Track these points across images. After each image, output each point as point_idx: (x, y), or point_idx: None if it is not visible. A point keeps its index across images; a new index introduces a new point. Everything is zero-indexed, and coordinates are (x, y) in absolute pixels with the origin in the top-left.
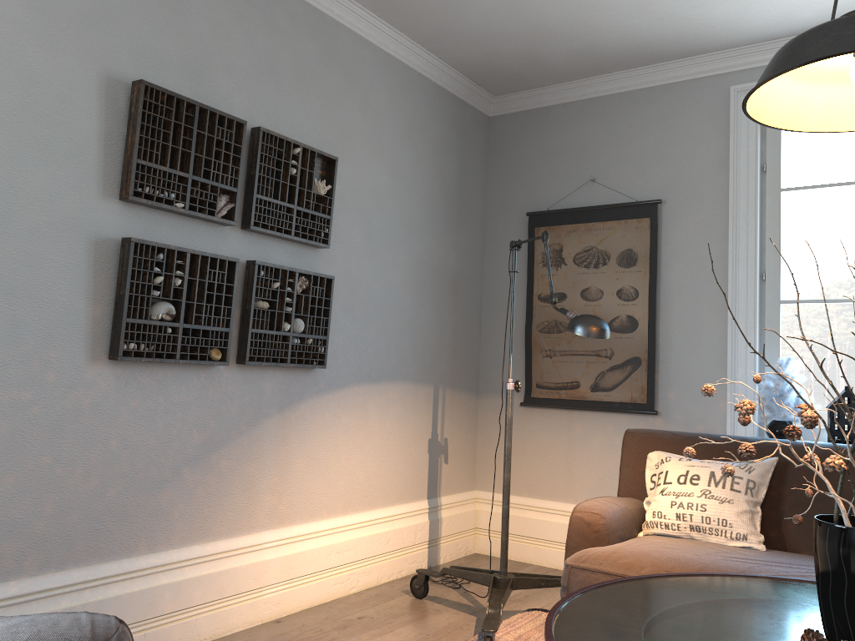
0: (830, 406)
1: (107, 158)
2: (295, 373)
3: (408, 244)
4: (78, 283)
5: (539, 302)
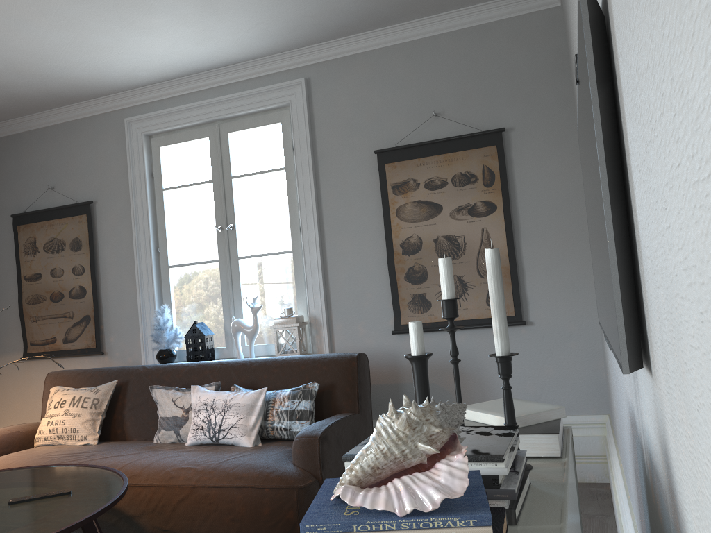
0: (185, 336)
1: None
2: None
3: None
4: None
5: (26, 281)
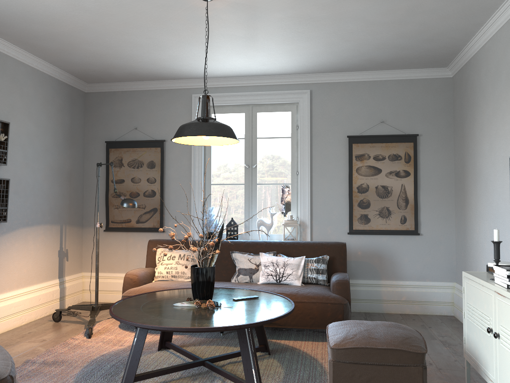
0: (226, 225)
1: None
2: None
3: (46, 159)
4: None
5: (112, 183)
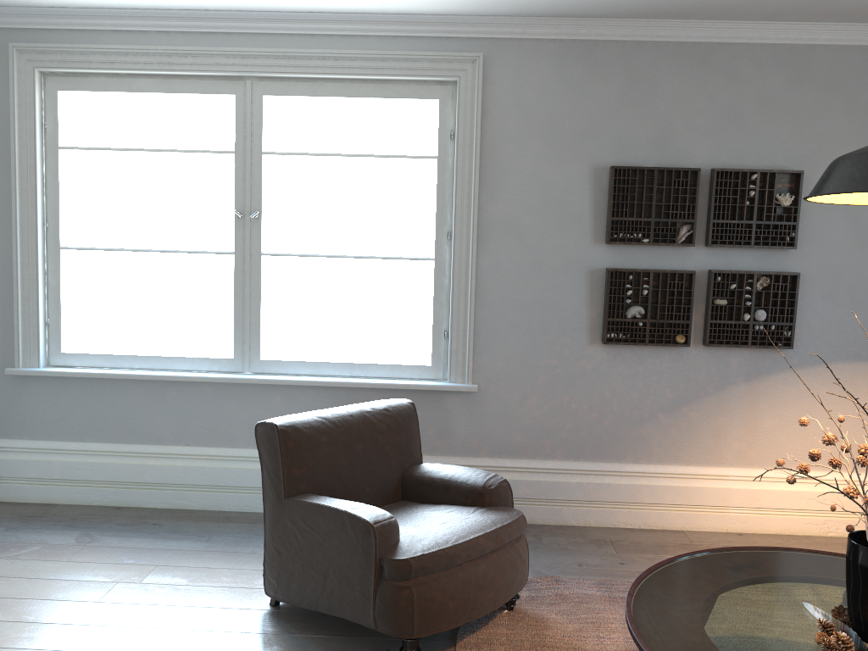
0: None
1: (596, 219)
2: (763, 352)
3: None
4: (580, 298)
5: None
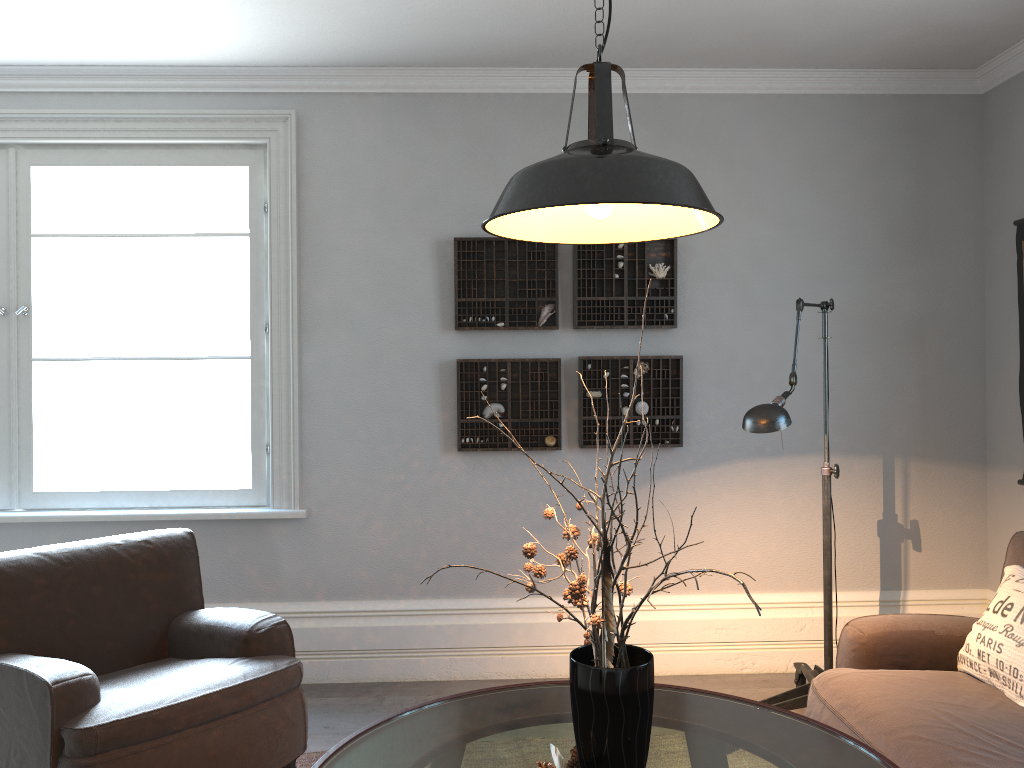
0: None
1: (442, 302)
2: (650, 452)
3: (818, 298)
4: (429, 397)
5: None
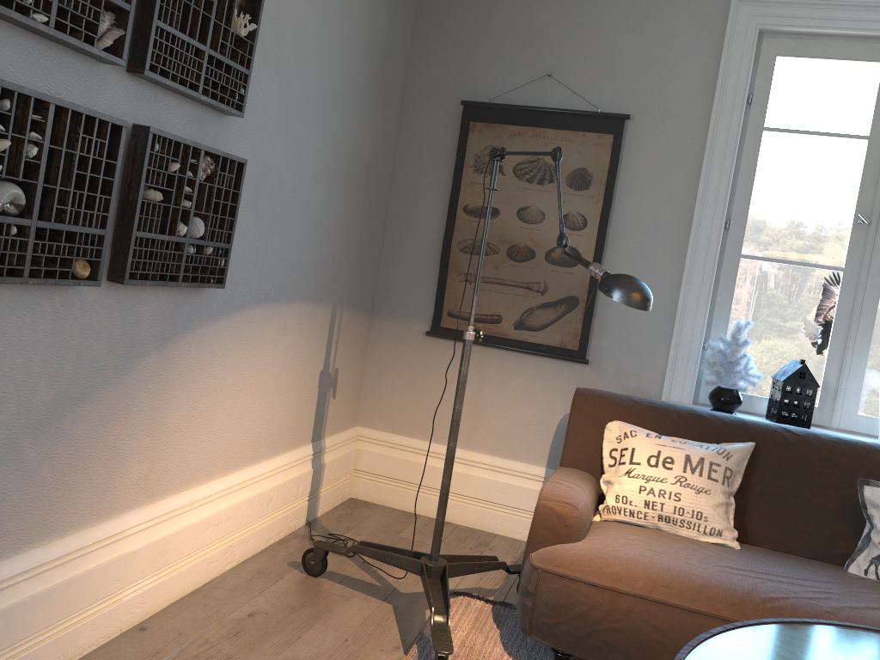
0: (784, 379)
1: None
2: (182, 293)
3: (326, 122)
4: None
5: (464, 215)
